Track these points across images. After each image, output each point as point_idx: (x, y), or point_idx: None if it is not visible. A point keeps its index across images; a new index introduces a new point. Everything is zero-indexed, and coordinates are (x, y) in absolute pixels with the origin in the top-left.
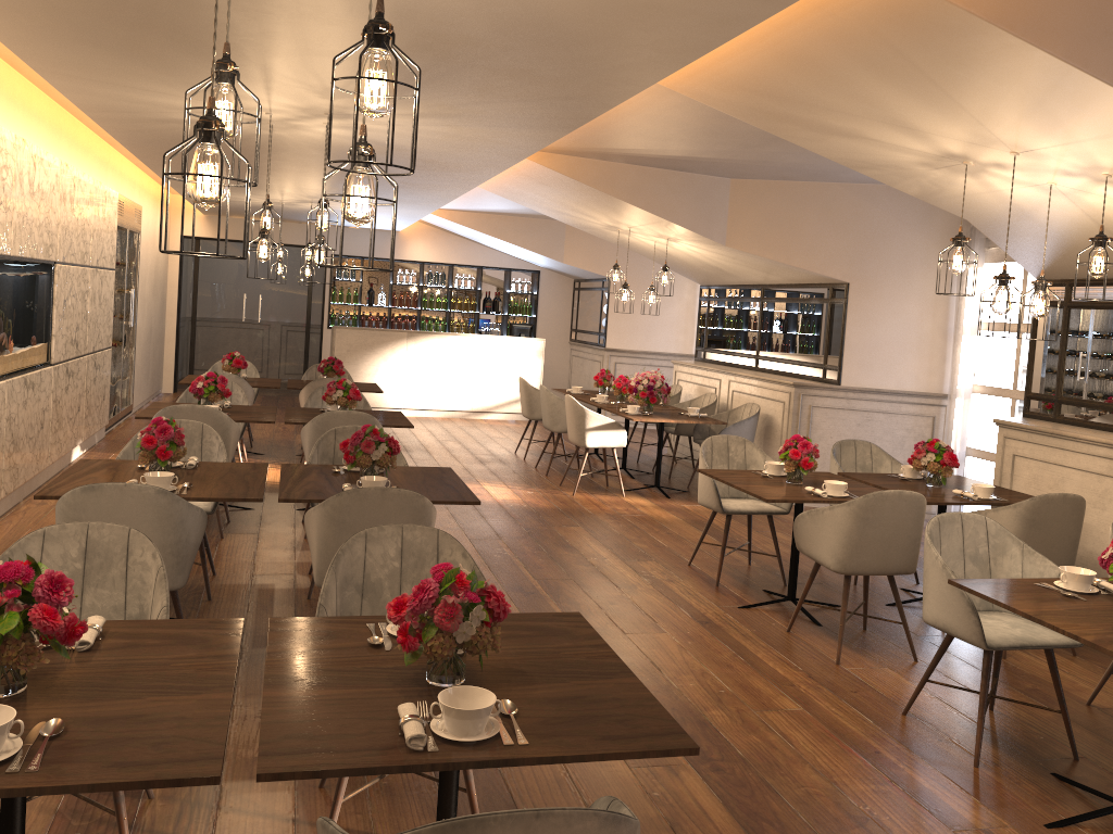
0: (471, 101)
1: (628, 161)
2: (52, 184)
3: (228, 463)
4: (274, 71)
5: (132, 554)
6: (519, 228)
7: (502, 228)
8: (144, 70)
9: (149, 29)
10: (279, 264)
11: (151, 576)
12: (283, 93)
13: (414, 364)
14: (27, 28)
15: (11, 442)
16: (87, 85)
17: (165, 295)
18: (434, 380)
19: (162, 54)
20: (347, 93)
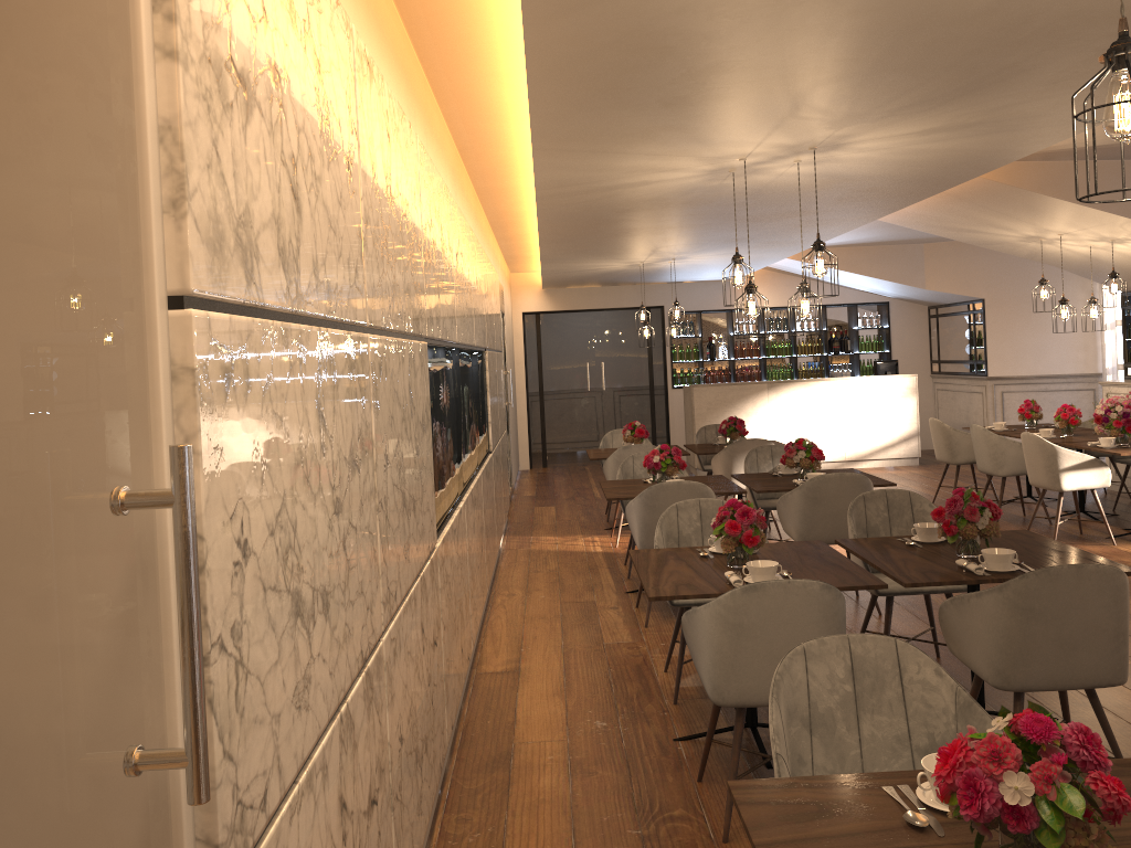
0: (1019, 101)
1: (1079, 156)
2: (481, 271)
3: (780, 543)
4: (808, 103)
5: (905, 671)
6: (871, 258)
7: (854, 260)
8: (654, 128)
9: (714, 75)
10: (646, 327)
11: (941, 697)
12: (786, 131)
13: (778, 416)
14: (575, 99)
15: (485, 534)
16: (571, 158)
17: (514, 373)
18: (800, 431)
19: (695, 105)
20: (866, 117)
